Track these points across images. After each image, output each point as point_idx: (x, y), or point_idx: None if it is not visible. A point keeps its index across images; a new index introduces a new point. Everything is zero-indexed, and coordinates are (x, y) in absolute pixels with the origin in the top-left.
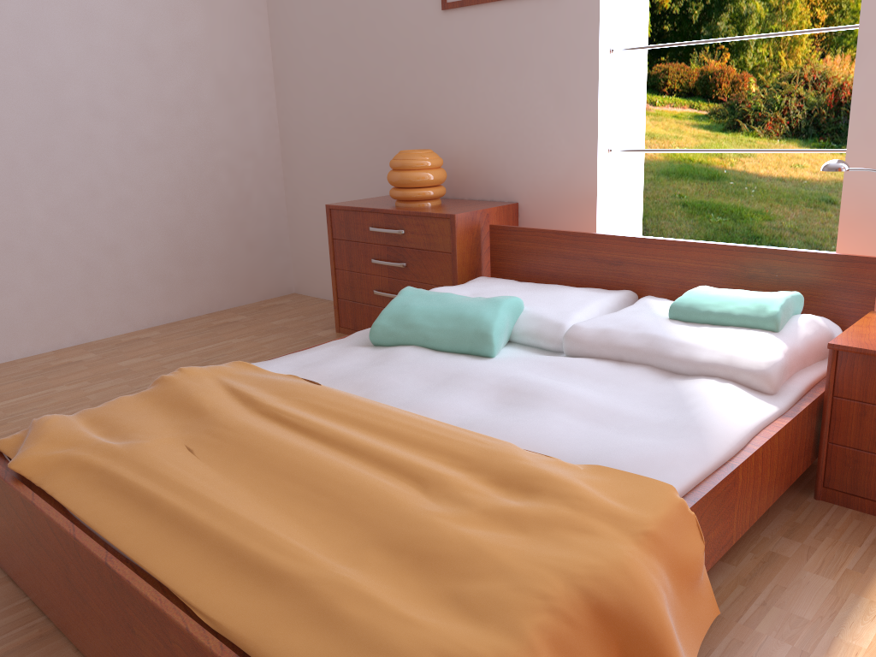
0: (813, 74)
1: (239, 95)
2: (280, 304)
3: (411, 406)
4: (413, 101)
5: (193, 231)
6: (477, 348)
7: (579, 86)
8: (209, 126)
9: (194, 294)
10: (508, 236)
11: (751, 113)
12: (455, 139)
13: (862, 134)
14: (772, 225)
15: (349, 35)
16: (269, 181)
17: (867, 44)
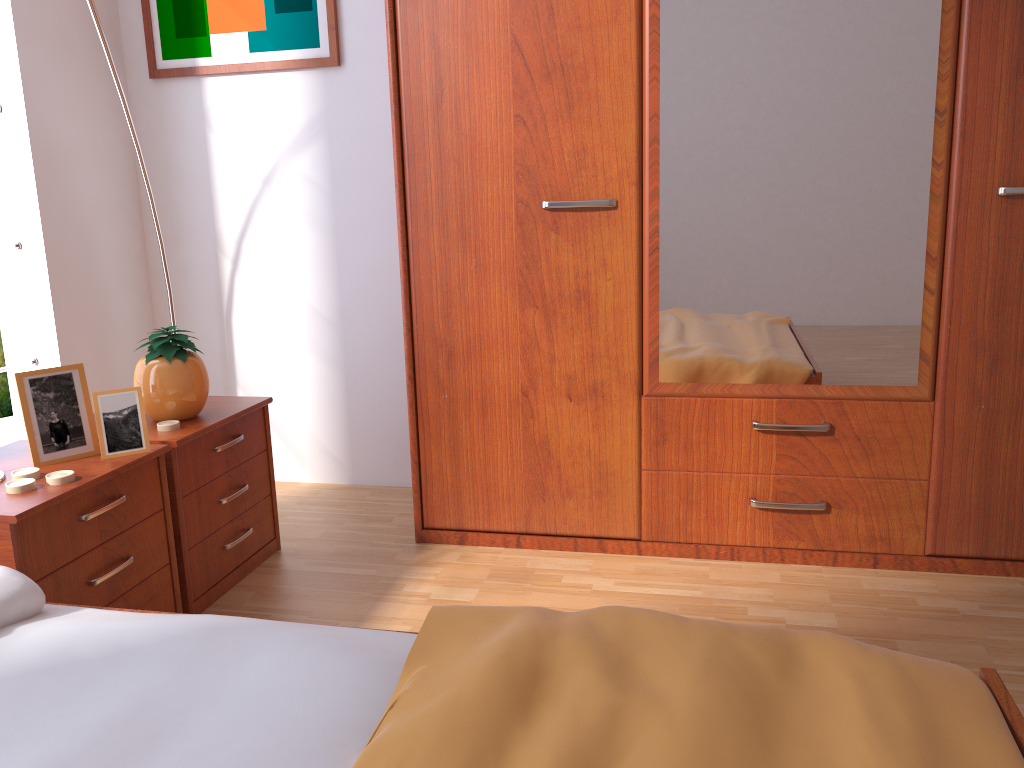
0: None
1: None
2: None
3: None
4: None
5: None
6: None
7: None
8: None
9: None
10: None
11: None
12: None
13: None
14: None
15: None
16: None
17: None
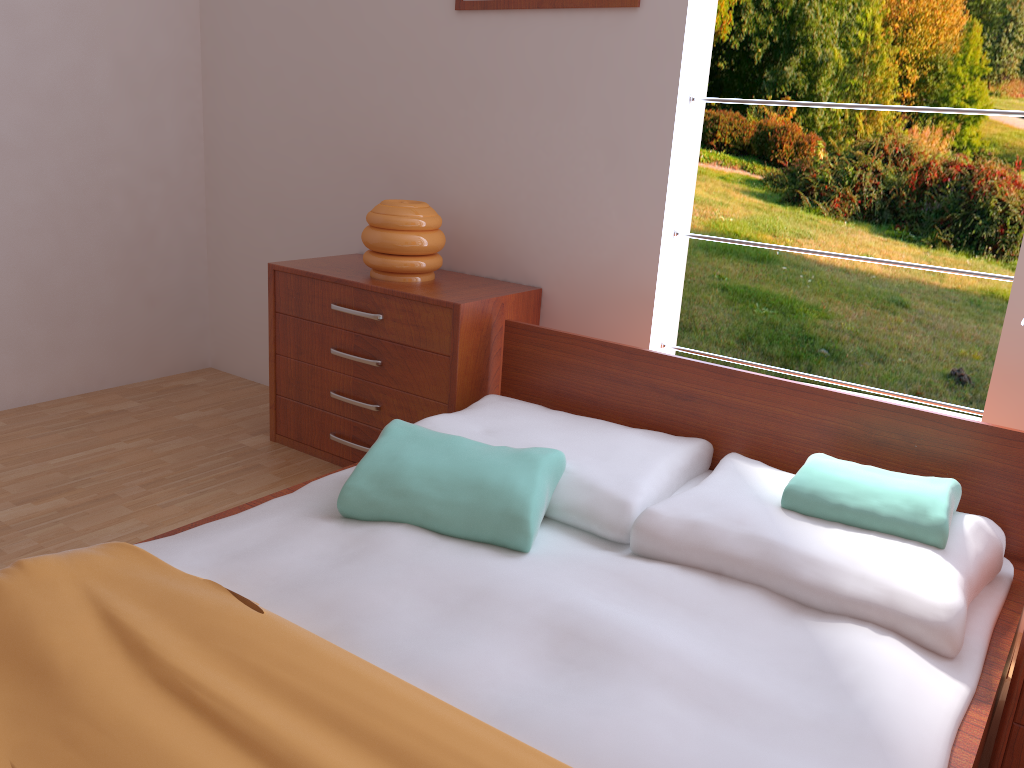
0: (896, 147)
1: (150, 89)
2: (189, 386)
3: (418, 670)
4: (403, 130)
5: (67, 277)
6: (505, 538)
7: (644, 143)
8: (101, 128)
9: (63, 366)
10: (531, 339)
11: (816, 185)
12: (459, 191)
13: None
14: (828, 325)
15: (317, 26)
16: (184, 213)
17: None
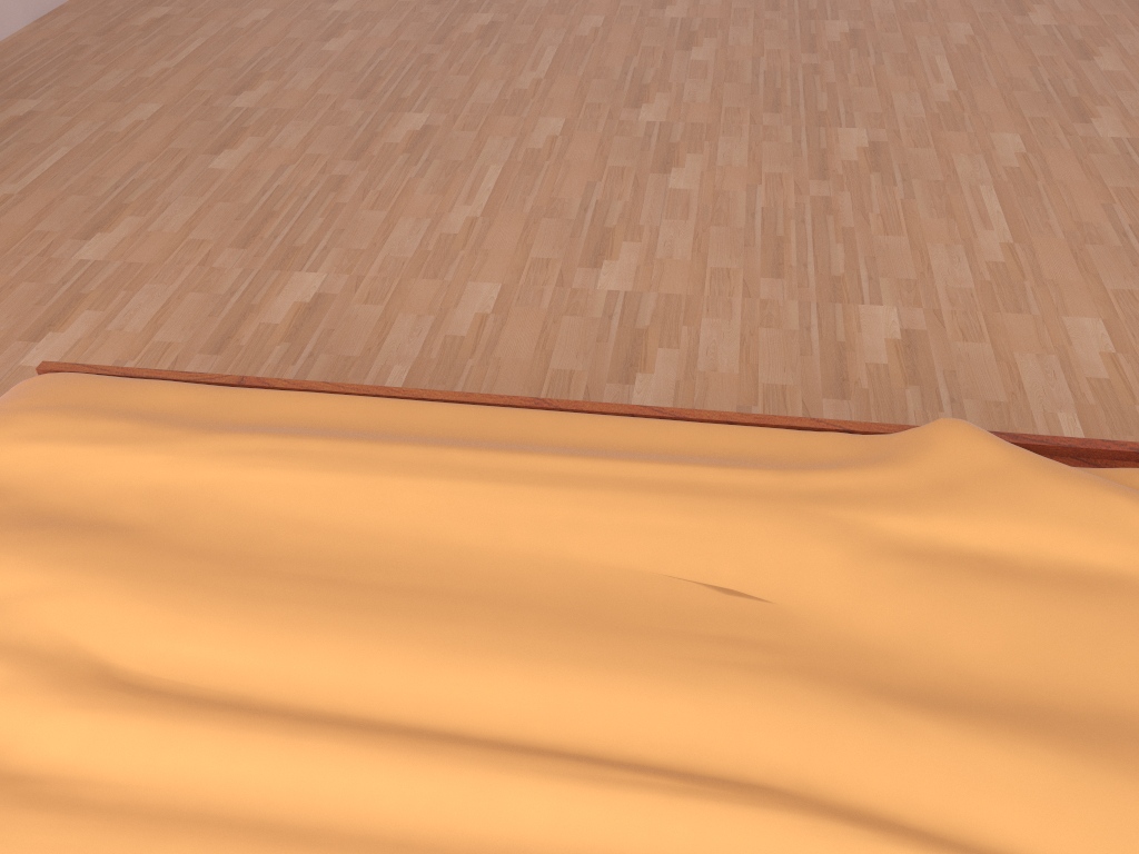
0: None
1: None
2: None
3: None
4: None
5: None
6: None
7: None
8: None
9: None
10: None
11: None
12: None
13: None
14: None
15: None
16: None
17: None
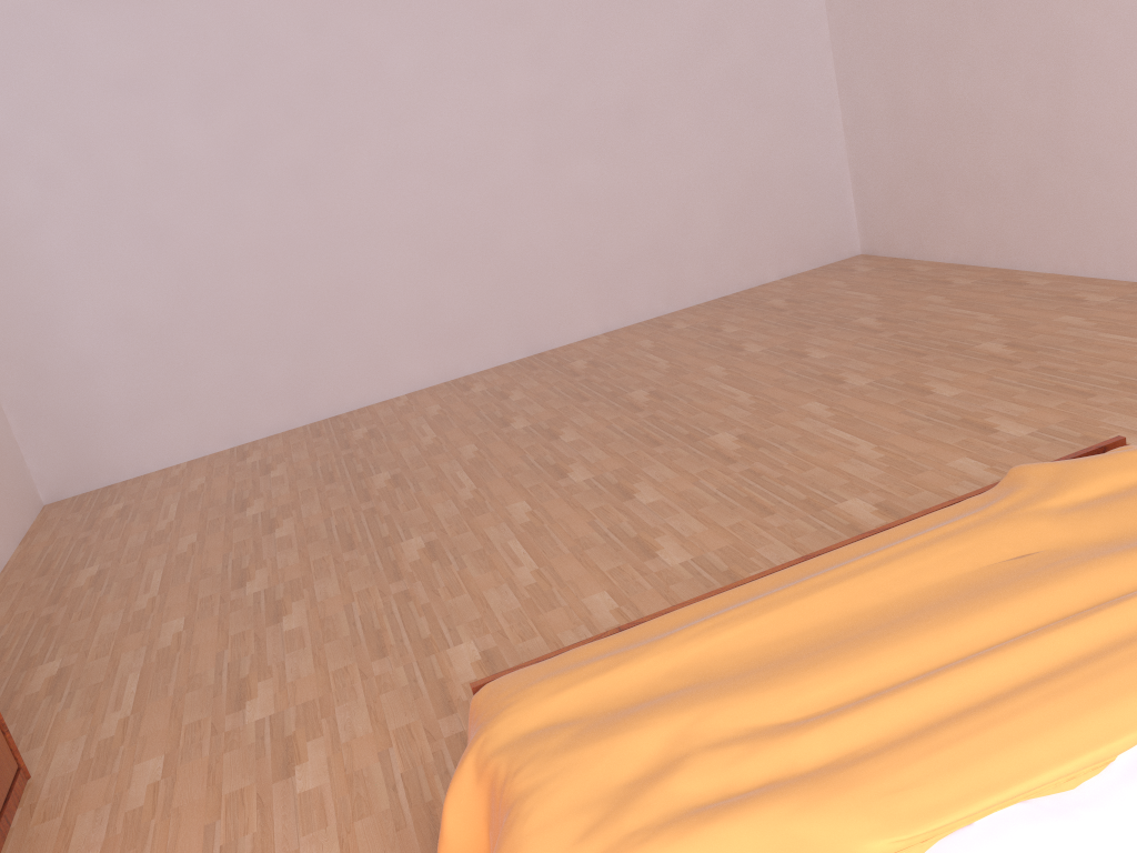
0: None
1: None
2: None
3: None
4: None
5: None
6: None
7: None
8: None
9: None
10: None
11: None
12: None
13: None
14: None
15: None
16: None
17: None
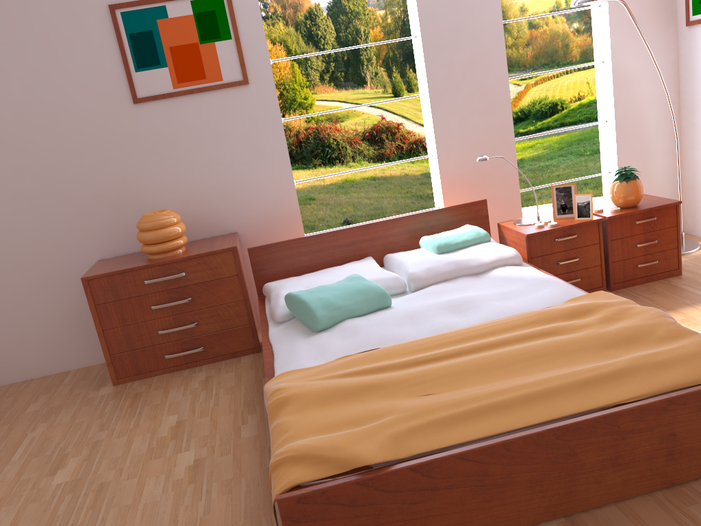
0: None
1: None
2: None
3: (443, 329)
4: (113, 177)
5: None
6: (383, 303)
7: (272, 145)
8: None
9: None
10: (265, 252)
11: None
12: (167, 199)
13: (442, 146)
14: None
15: (17, 132)
16: None
17: (434, 103)
